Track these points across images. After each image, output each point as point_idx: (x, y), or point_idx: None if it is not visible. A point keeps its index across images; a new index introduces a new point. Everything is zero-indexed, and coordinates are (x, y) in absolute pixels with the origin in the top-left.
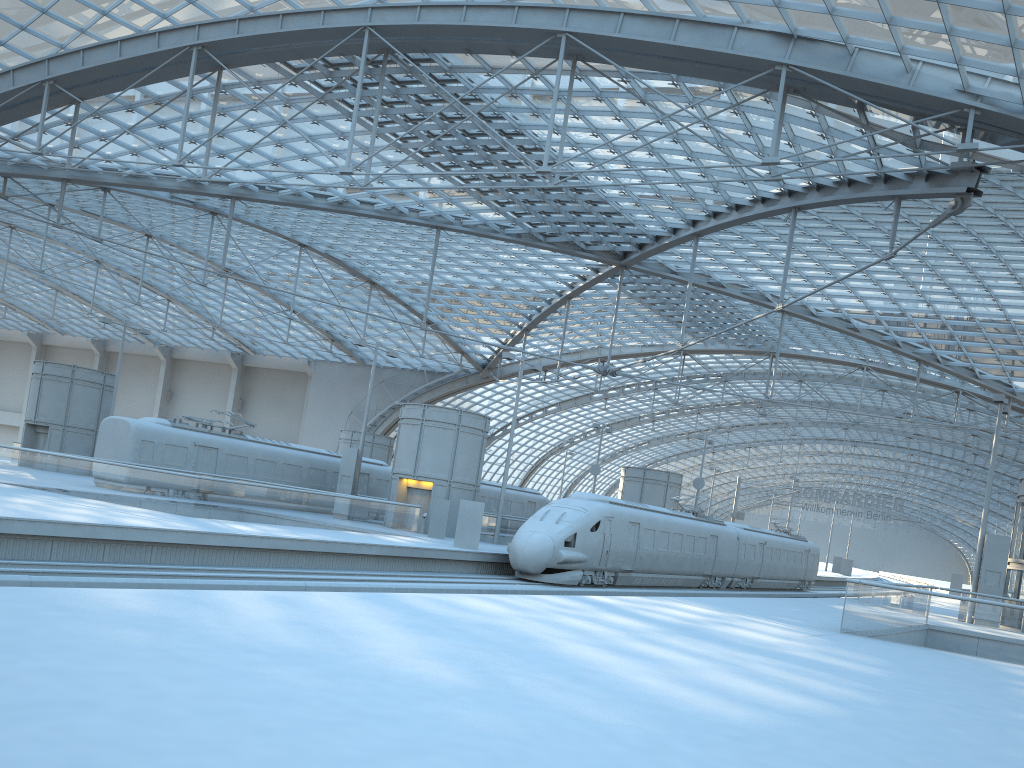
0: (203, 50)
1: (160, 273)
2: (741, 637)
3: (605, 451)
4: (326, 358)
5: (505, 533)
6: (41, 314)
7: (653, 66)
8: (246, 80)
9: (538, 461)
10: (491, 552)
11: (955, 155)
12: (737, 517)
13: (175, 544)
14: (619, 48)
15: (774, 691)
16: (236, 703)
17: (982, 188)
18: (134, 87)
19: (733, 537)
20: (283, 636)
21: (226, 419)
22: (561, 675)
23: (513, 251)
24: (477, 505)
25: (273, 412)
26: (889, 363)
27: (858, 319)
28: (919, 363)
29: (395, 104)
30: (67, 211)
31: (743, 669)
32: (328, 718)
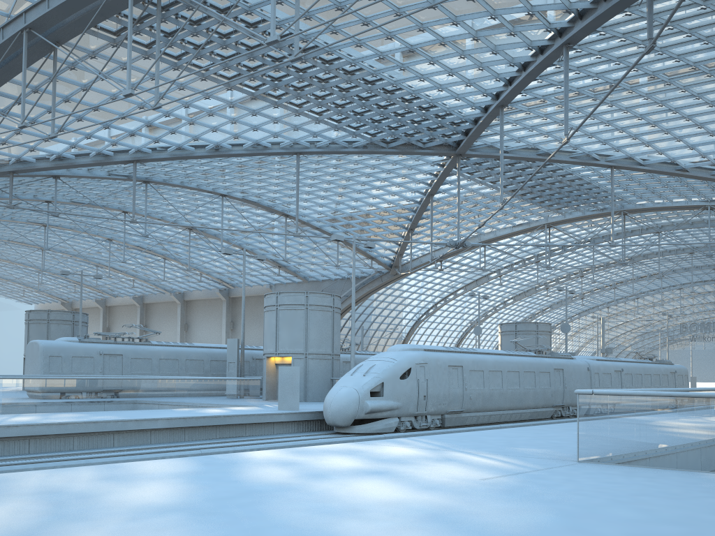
0: (33, 32)
1: (151, 240)
2: (325, 499)
3: (516, 319)
4: (281, 281)
5: None
6: (98, 285)
7: None
8: (84, 53)
9: (462, 334)
10: (310, 411)
11: None
12: (606, 352)
13: None
14: None
15: None
16: None
17: None
18: (7, 80)
19: (582, 368)
20: None
21: (223, 337)
22: None
23: (371, 163)
24: (293, 369)
25: (254, 327)
26: None
27: (684, 160)
28: None
29: (205, 45)
30: (66, 205)
31: None
32: None
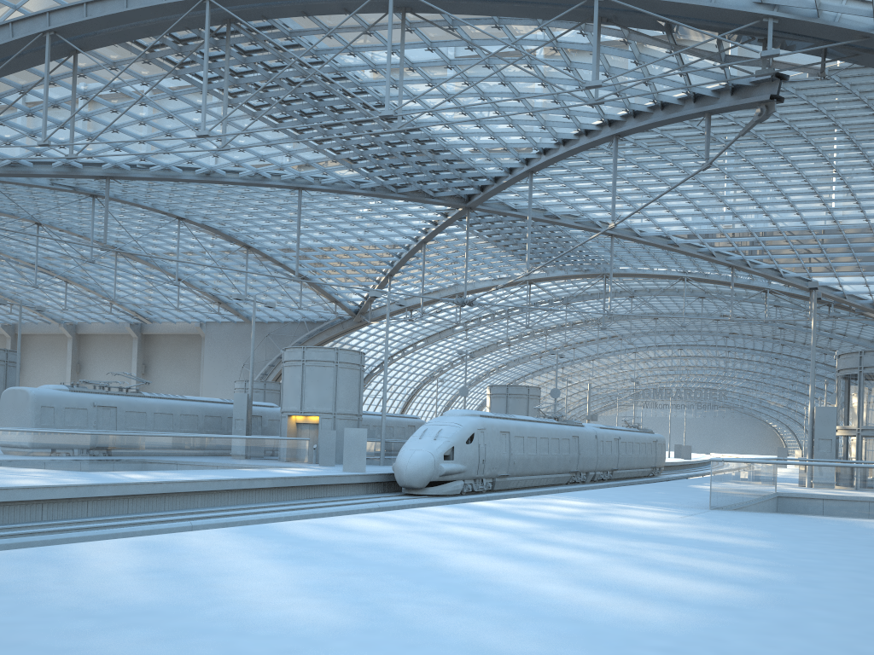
0: (56, 35)
1: (55, 258)
2: (625, 525)
3: (470, 376)
4: (216, 319)
5: (390, 455)
6: None
7: (476, 10)
8: (102, 62)
9: (414, 391)
10: (378, 473)
11: (757, 66)
12: (591, 419)
13: (66, 499)
14: None
15: (681, 580)
16: None
17: None
18: None
19: (592, 436)
20: (132, 590)
21: (132, 383)
22: (454, 594)
23: (370, 204)
24: (360, 431)
25: (174, 372)
26: (705, 272)
27: (677, 235)
28: (732, 269)
29: (245, 74)
30: None
31: (640, 559)
32: None
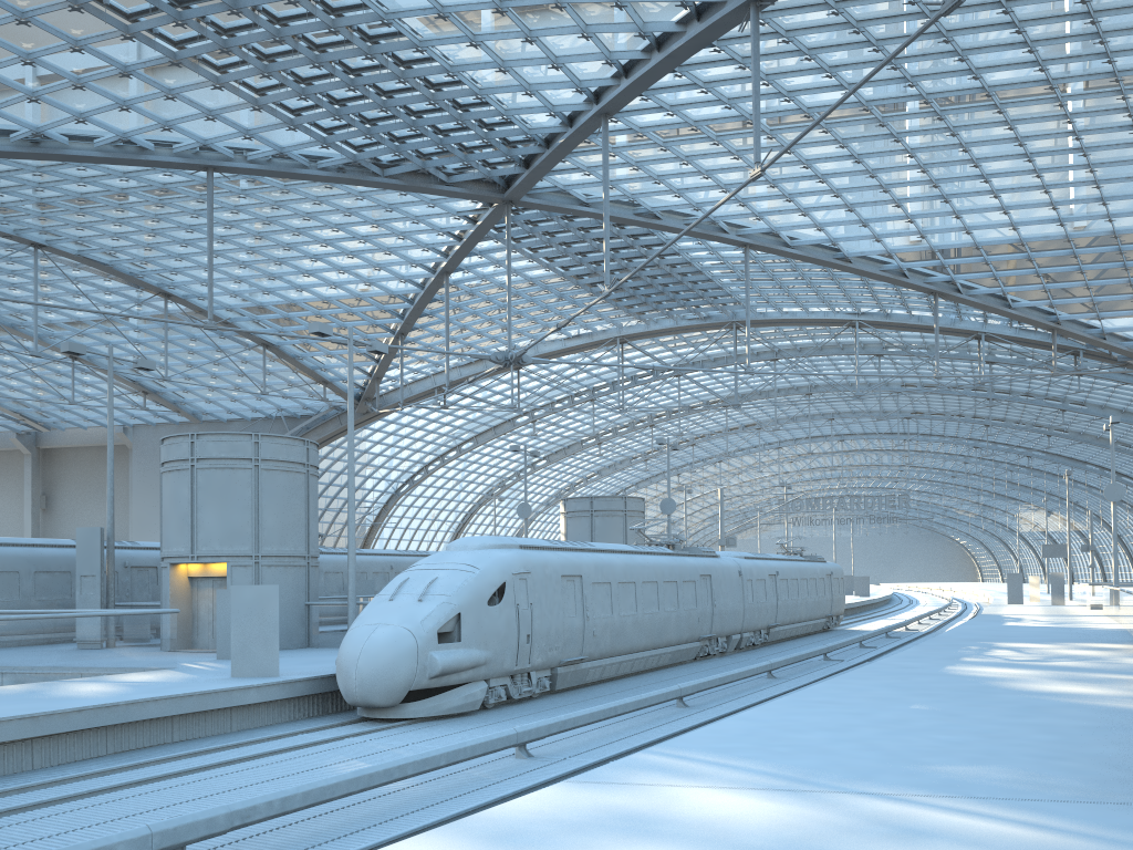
0: None
1: None
2: None
3: (548, 492)
4: (147, 420)
5: None
6: None
7: None
8: None
9: (465, 516)
10: (305, 677)
11: None
12: (727, 544)
13: None
14: None
15: None
16: None
17: None
18: None
19: (733, 573)
20: None
21: (26, 524)
22: None
23: (346, 205)
24: (265, 592)
25: (91, 505)
26: (888, 311)
27: (849, 243)
28: (935, 297)
29: None
30: None
31: None
32: None
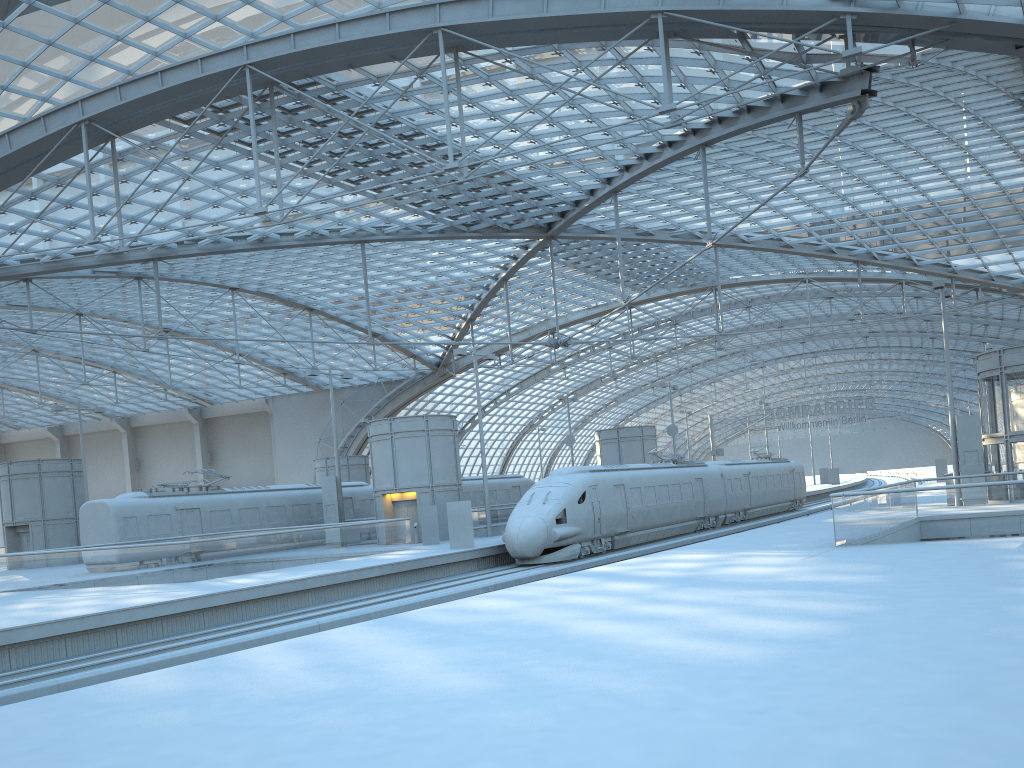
0: (91, 124)
1: (100, 348)
2: (742, 575)
3: (575, 418)
4: (282, 392)
5: (497, 524)
6: None
7: (533, 41)
8: (140, 143)
9: (513, 444)
10: (488, 546)
11: (842, 62)
12: (717, 454)
13: (183, 613)
14: (496, 31)
15: (780, 622)
16: (286, 757)
17: (876, 85)
18: (32, 175)
19: (717, 475)
20: (312, 682)
21: (199, 475)
22: (579, 656)
23: (440, 247)
24: (464, 504)
25: (243, 457)
26: (829, 270)
27: (789, 236)
28: (857, 264)
29: (291, 133)
30: None
31: (748, 607)
32: (373, 751)
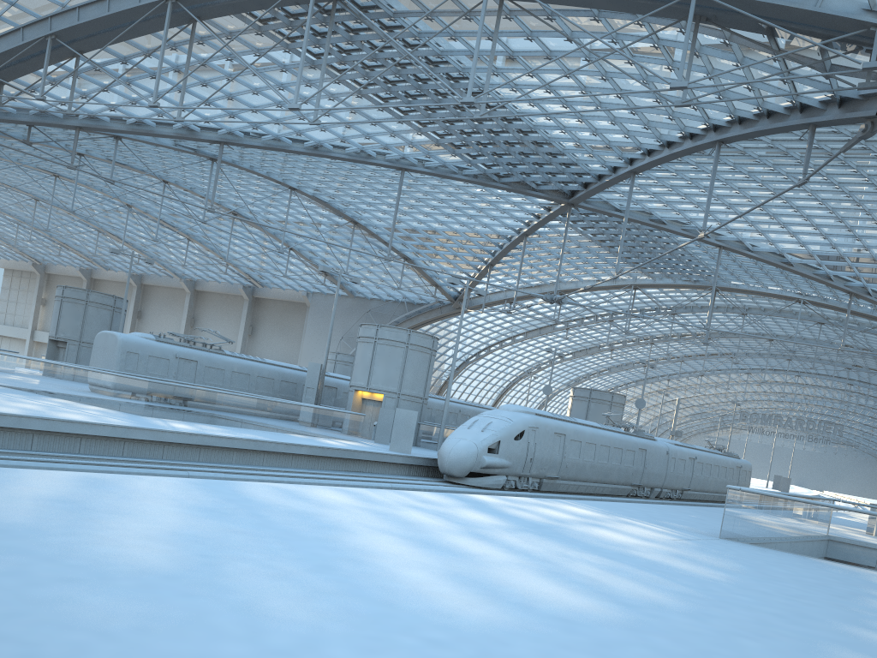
0: (177, 3)
1: (180, 215)
2: (596, 537)
3: (570, 377)
4: (322, 290)
5: None
6: (89, 252)
7: (574, 1)
8: (219, 32)
9: (509, 384)
10: (422, 456)
11: (865, 78)
12: (676, 435)
13: (104, 437)
14: None
15: (563, 591)
16: None
17: None
18: (124, 40)
19: (662, 451)
20: (16, 511)
21: (238, 343)
22: (307, 564)
23: (473, 192)
24: (411, 413)
25: (278, 337)
26: (824, 297)
27: (791, 254)
28: (850, 296)
29: (352, 52)
30: (97, 160)
31: (555, 567)
32: None
